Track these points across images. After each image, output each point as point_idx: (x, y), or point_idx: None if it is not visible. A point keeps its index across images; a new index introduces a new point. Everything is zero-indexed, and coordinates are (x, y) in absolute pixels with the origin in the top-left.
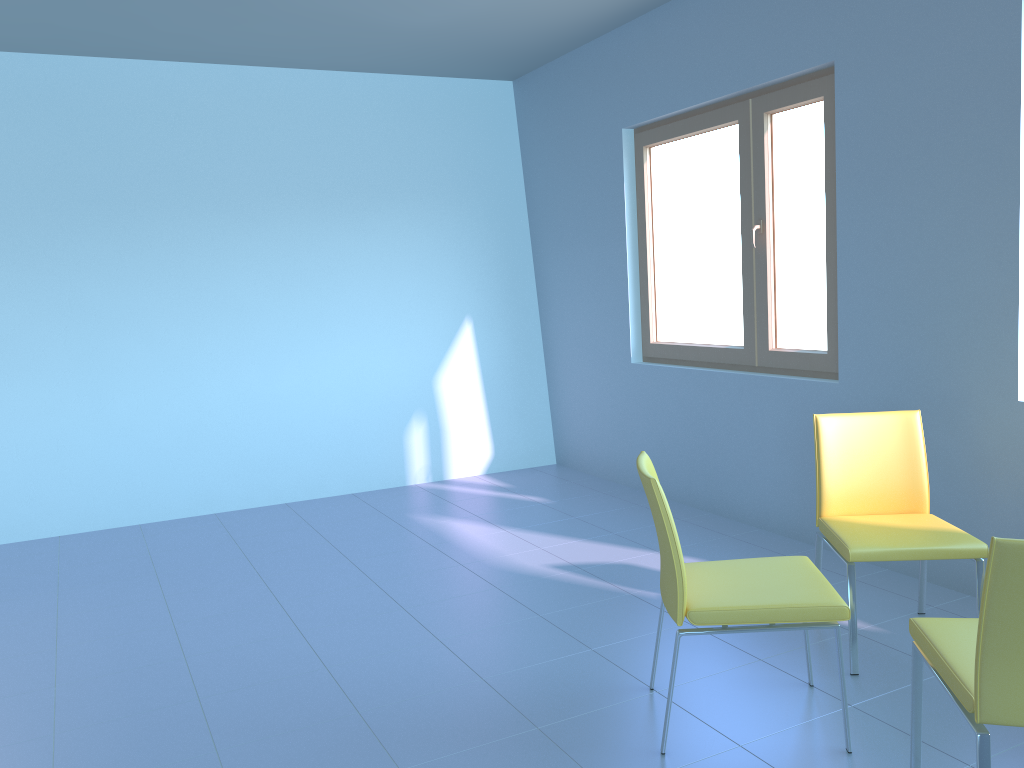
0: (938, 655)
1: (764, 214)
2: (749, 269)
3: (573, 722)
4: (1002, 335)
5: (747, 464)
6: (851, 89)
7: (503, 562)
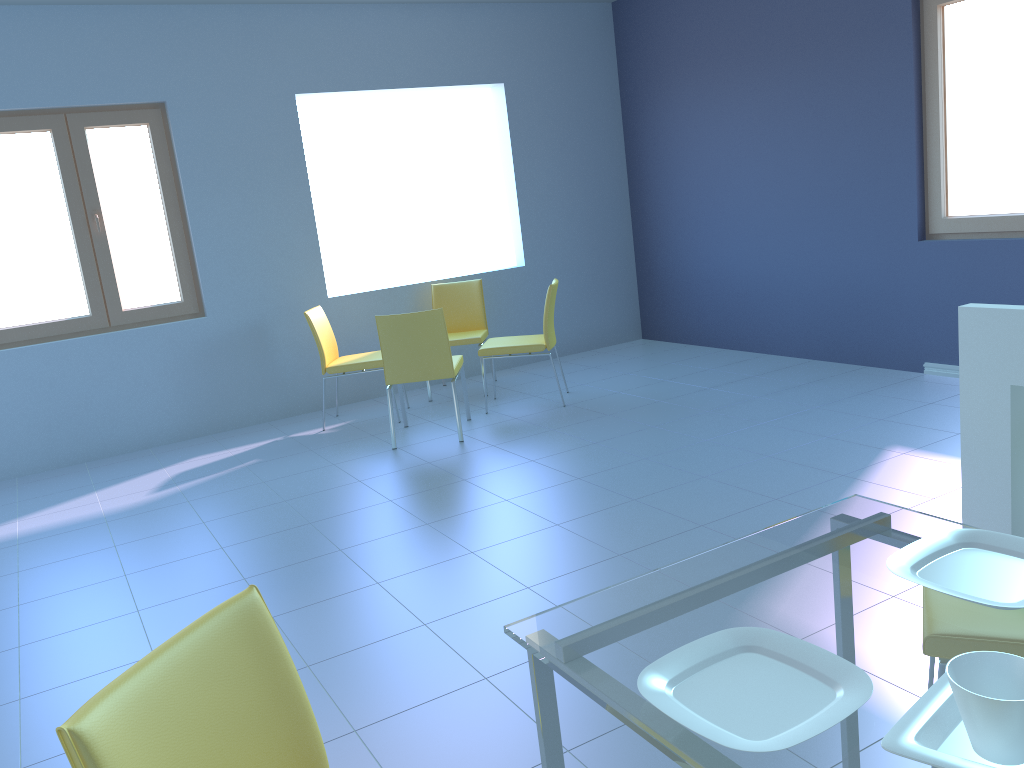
0: (513, 347)
1: (99, 206)
2: (88, 250)
3: (425, 457)
4: (314, 266)
5: (125, 404)
6: (185, 122)
7: (122, 508)
